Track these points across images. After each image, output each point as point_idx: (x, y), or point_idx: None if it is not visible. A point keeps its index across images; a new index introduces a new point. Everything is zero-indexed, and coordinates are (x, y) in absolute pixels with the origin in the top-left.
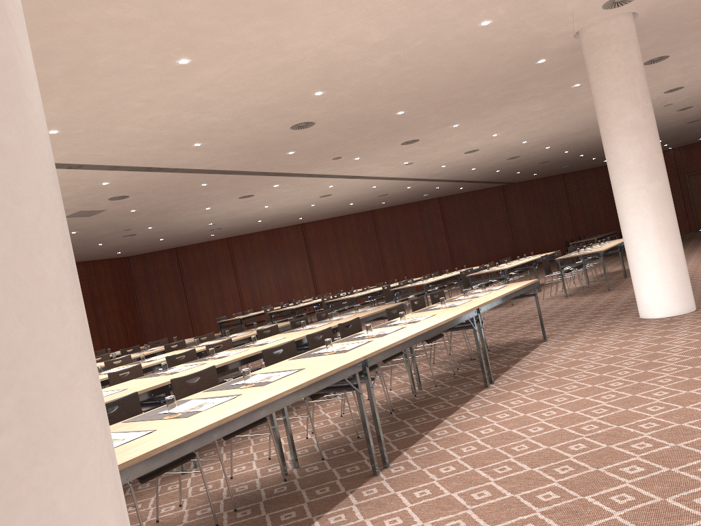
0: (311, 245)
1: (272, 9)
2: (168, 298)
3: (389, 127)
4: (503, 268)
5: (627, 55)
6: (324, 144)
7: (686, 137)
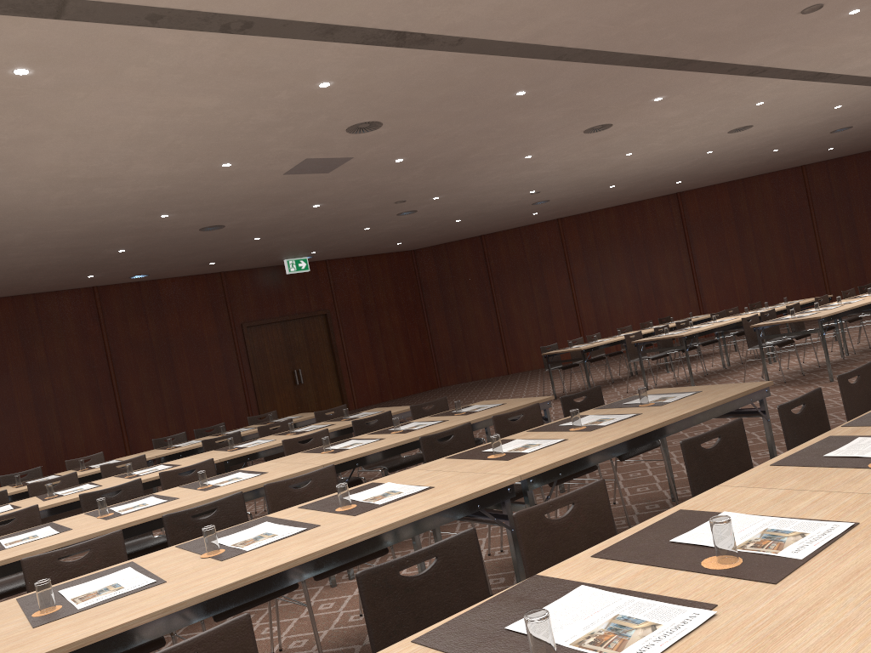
0: (693, 228)
1: None
2: (469, 310)
3: None
4: None
5: None
6: None
7: None
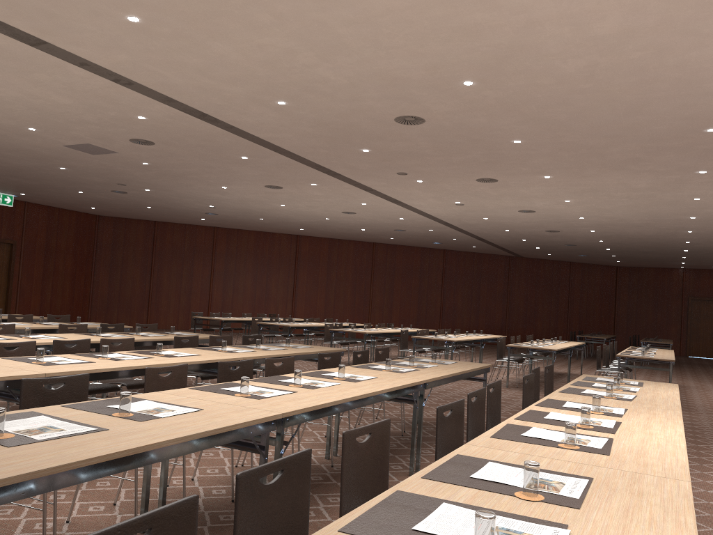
0: (301, 261)
1: None
2: (130, 273)
3: (487, 155)
4: (550, 348)
5: None
6: (407, 152)
7: (708, 261)
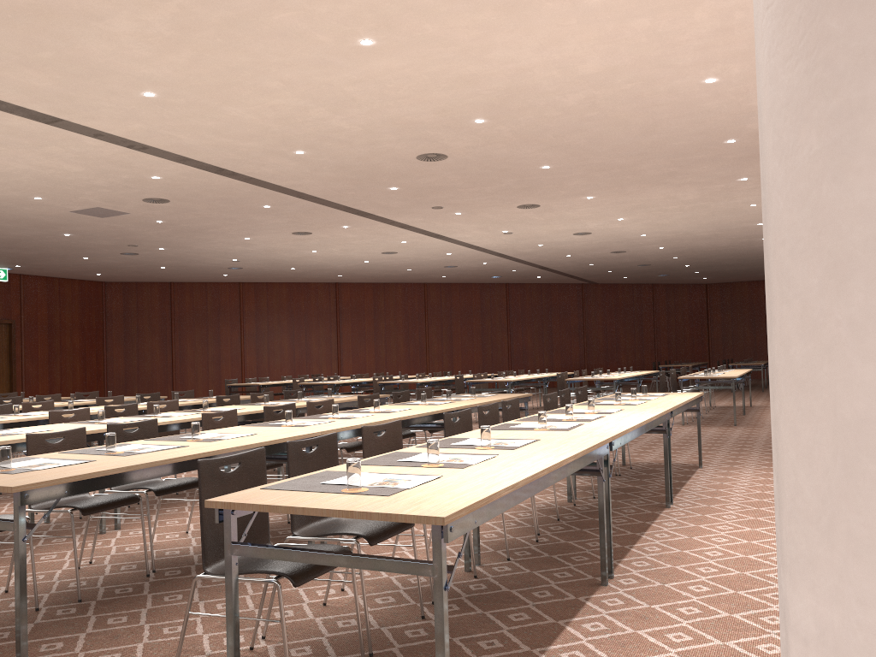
0: (343, 312)
1: (510, 4)
2: (148, 344)
3: (520, 182)
4: (611, 377)
5: None
6: (437, 186)
7: None
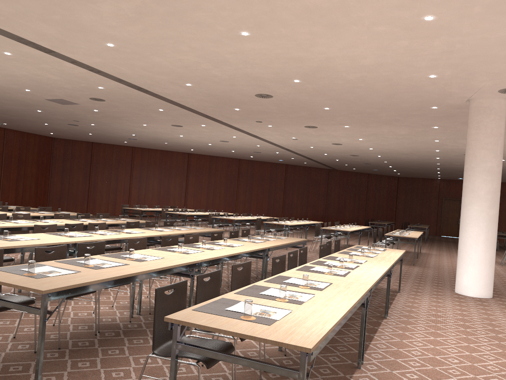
0: (191, 170)
1: (332, 24)
2: (75, 177)
3: (310, 114)
4: (346, 230)
5: (499, 124)
6: (262, 111)
7: (454, 175)
